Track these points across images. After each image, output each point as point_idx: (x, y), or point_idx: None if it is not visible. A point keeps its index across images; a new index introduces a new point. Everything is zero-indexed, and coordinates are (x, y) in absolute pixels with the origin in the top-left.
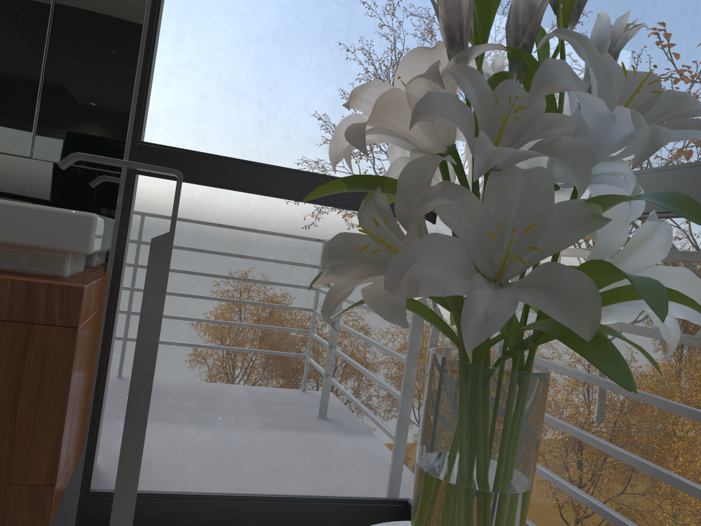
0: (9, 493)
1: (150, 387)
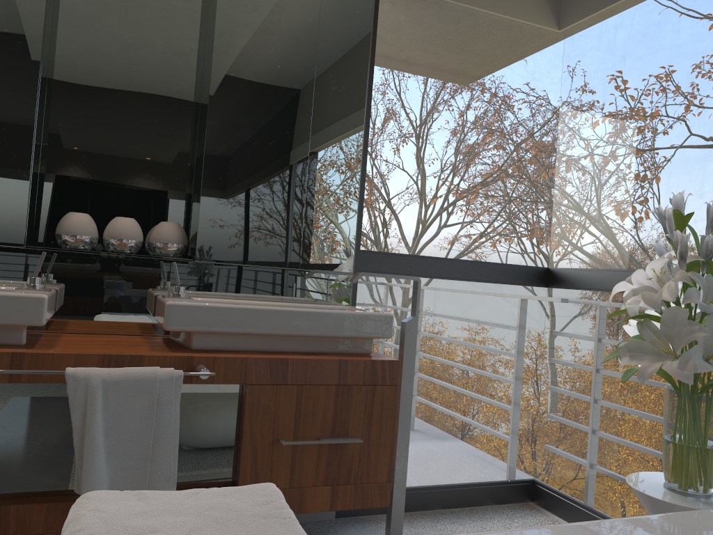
0: (368, 488)
1: (410, 417)
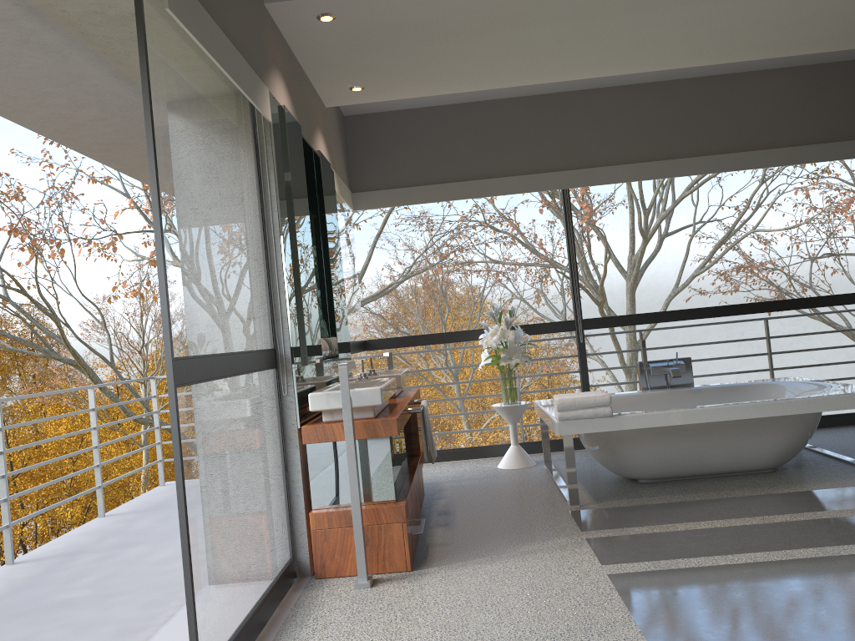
0: None
1: None
